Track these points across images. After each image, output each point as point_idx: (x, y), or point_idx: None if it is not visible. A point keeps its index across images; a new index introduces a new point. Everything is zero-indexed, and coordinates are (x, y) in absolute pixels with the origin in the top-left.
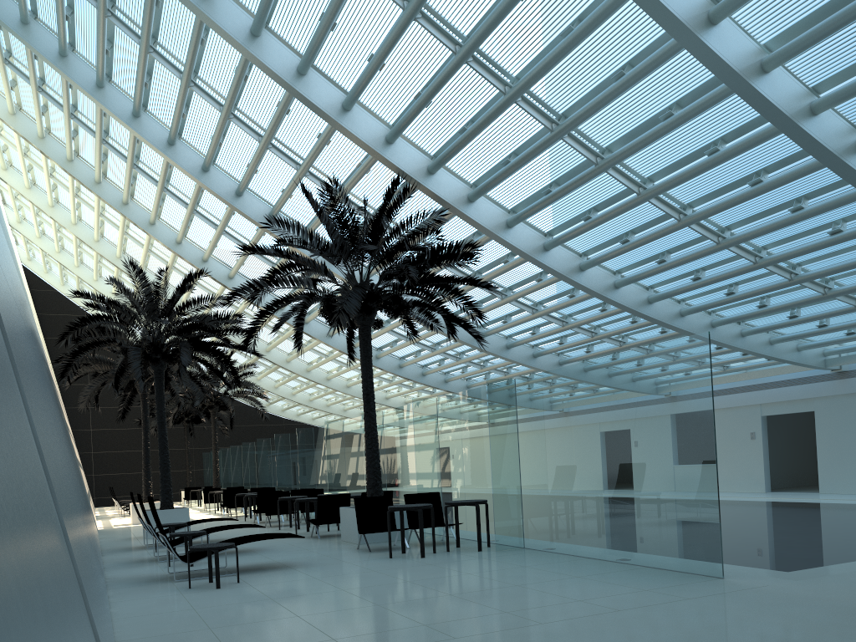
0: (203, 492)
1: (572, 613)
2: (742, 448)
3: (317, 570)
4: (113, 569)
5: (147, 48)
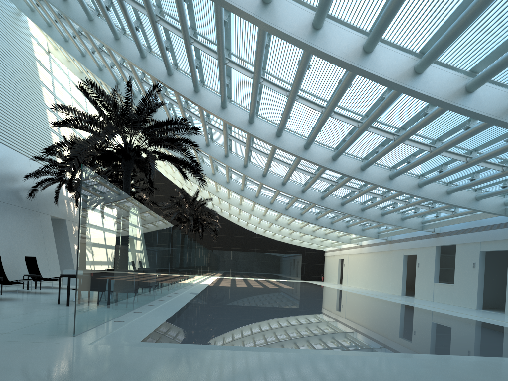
0: None
1: None
2: (468, 274)
3: None
4: None
5: (56, 16)
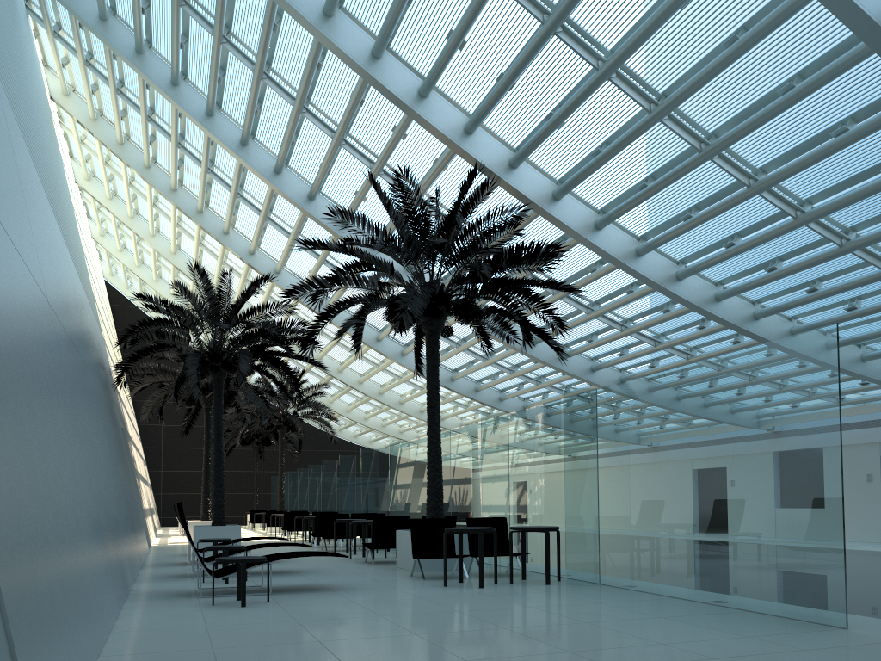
0: (266, 515)
1: (652, 658)
2: (857, 491)
3: (359, 594)
4: (143, 582)
5: (220, 37)
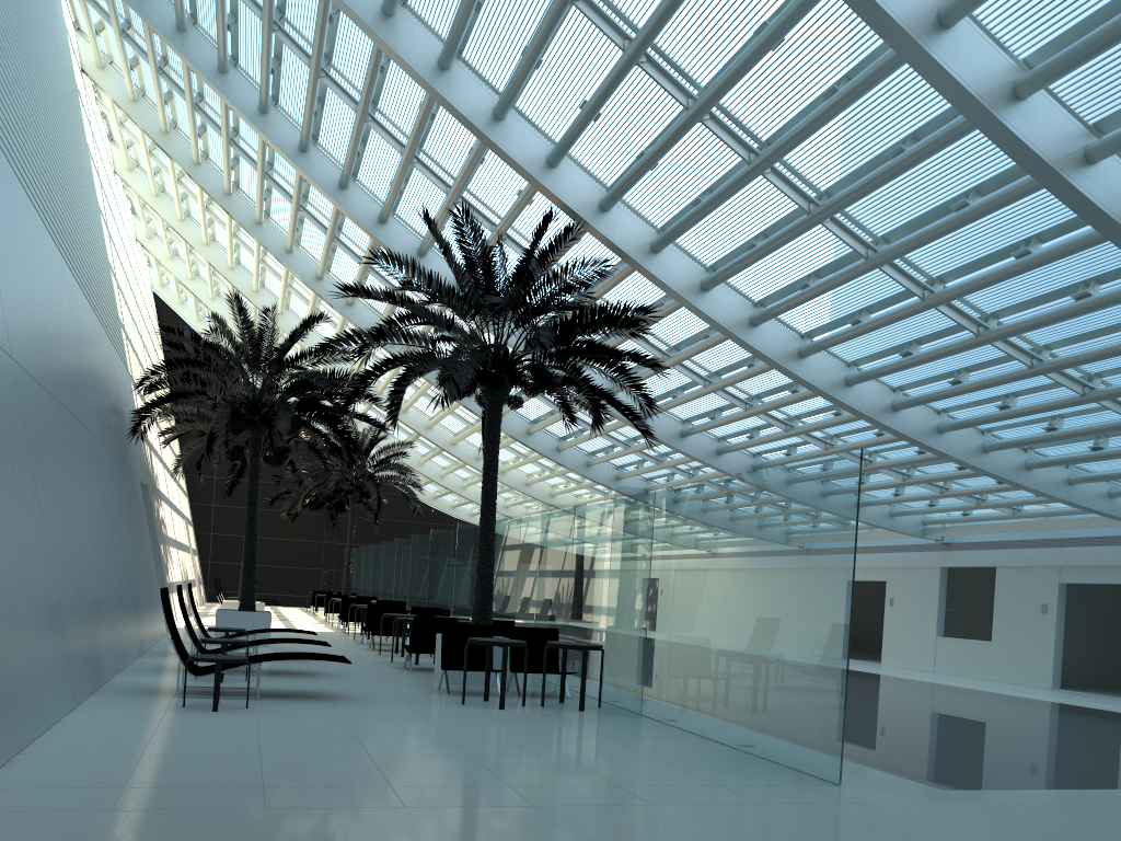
0: (326, 598)
1: (587, 800)
2: (1028, 624)
3: (356, 706)
4: (129, 674)
5: (270, 24)
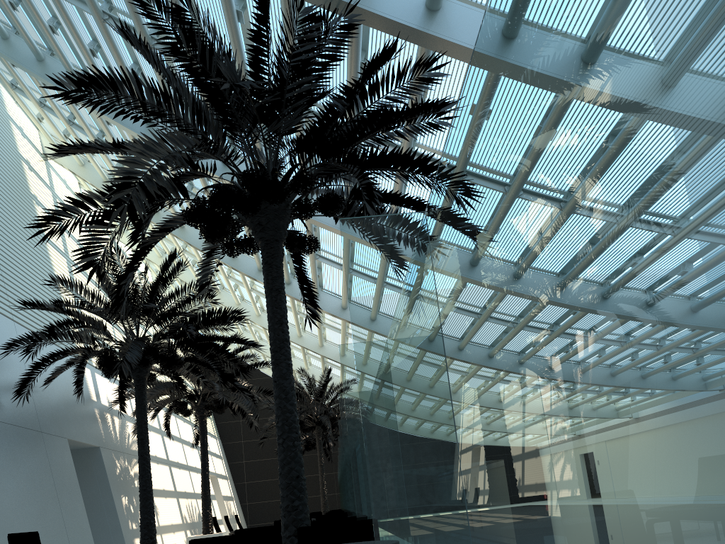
0: None
1: None
2: None
3: None
4: None
5: None
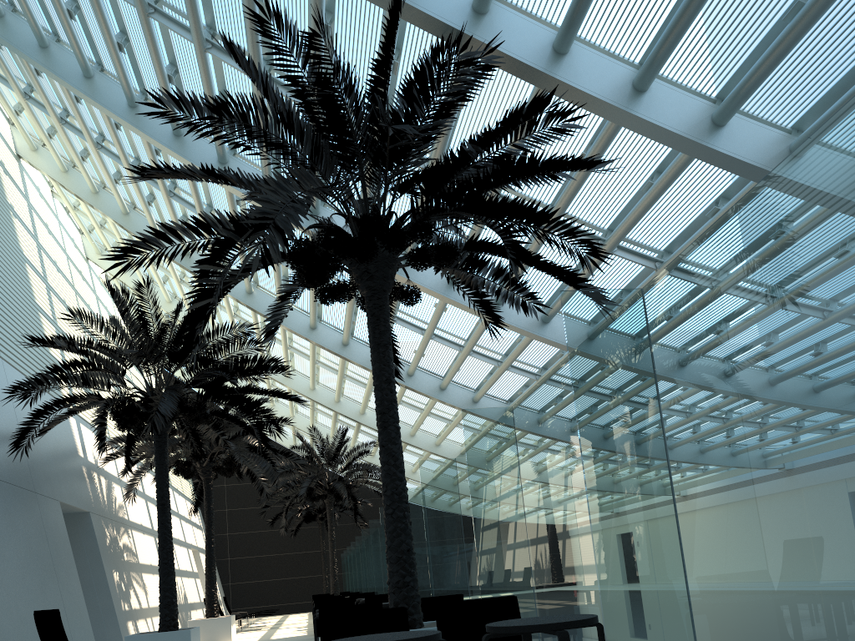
0: None
1: None
2: None
3: None
4: None
5: None
